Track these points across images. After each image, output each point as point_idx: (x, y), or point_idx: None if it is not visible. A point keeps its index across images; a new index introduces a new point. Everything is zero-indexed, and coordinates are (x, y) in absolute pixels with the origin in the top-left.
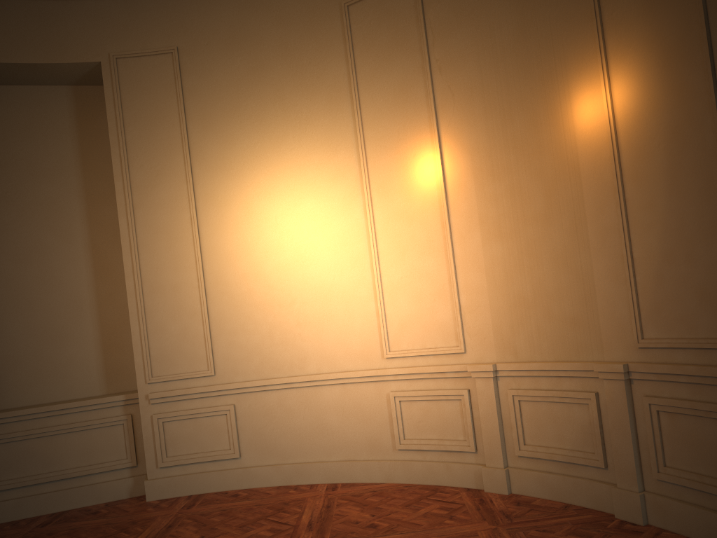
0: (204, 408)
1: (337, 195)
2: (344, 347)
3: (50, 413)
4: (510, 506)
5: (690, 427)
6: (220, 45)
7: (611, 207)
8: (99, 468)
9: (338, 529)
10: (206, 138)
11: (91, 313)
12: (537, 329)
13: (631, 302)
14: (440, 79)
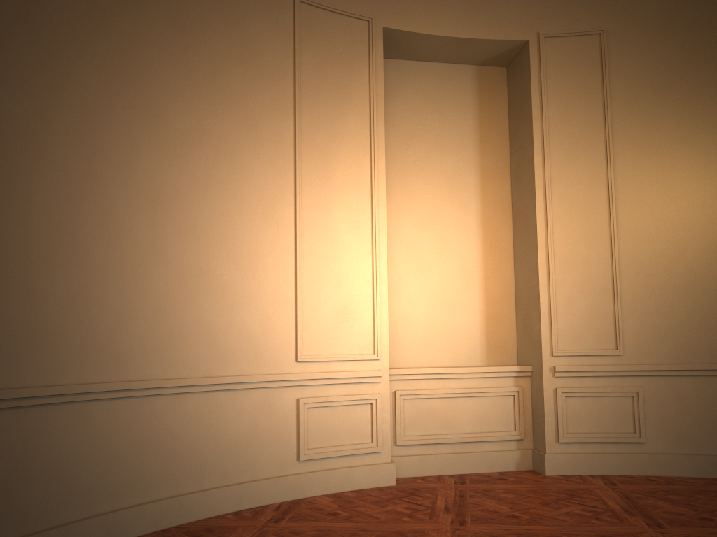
0: (609, 387)
1: None
2: None
3: (452, 375)
4: None
5: None
6: (651, 27)
7: None
8: (490, 436)
9: None
10: (629, 117)
11: (478, 284)
12: None
13: None
14: None
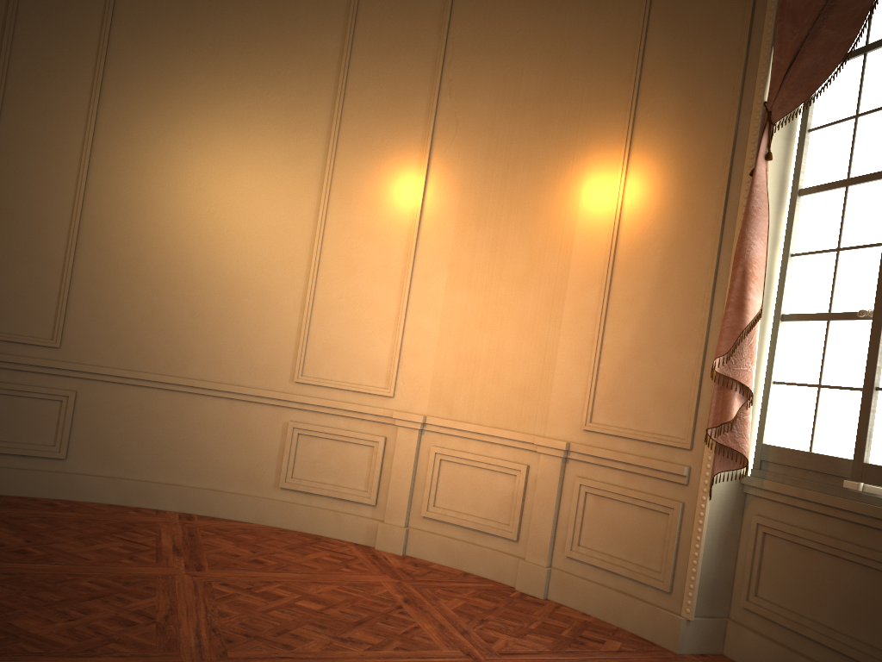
0: (32, 386)
1: (287, 181)
2: (245, 357)
3: None
4: (407, 565)
5: (613, 512)
6: None
7: (594, 291)
8: None
9: (216, 559)
10: (133, 51)
11: None
12: (481, 391)
13: (590, 386)
14: (448, 101)
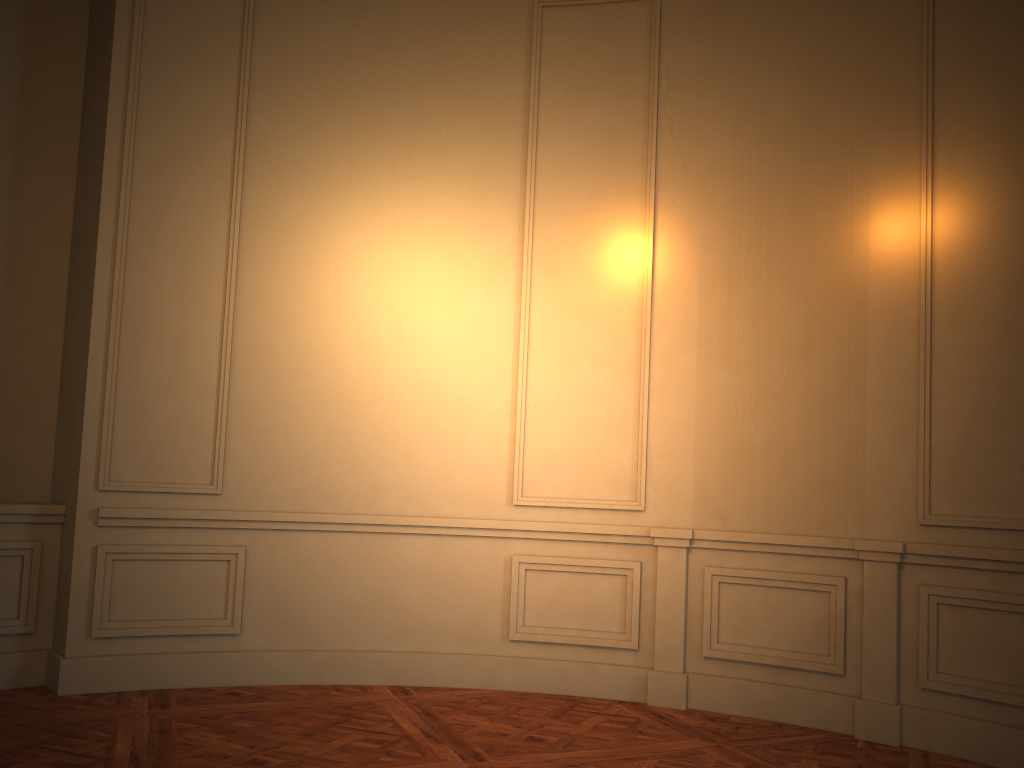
0: (193, 545)
1: (476, 259)
2: (447, 481)
3: None
4: (704, 722)
5: (983, 624)
6: None
7: (908, 351)
8: None
9: (486, 742)
10: (277, 121)
11: None
12: (764, 490)
13: (922, 469)
14: (670, 143)
